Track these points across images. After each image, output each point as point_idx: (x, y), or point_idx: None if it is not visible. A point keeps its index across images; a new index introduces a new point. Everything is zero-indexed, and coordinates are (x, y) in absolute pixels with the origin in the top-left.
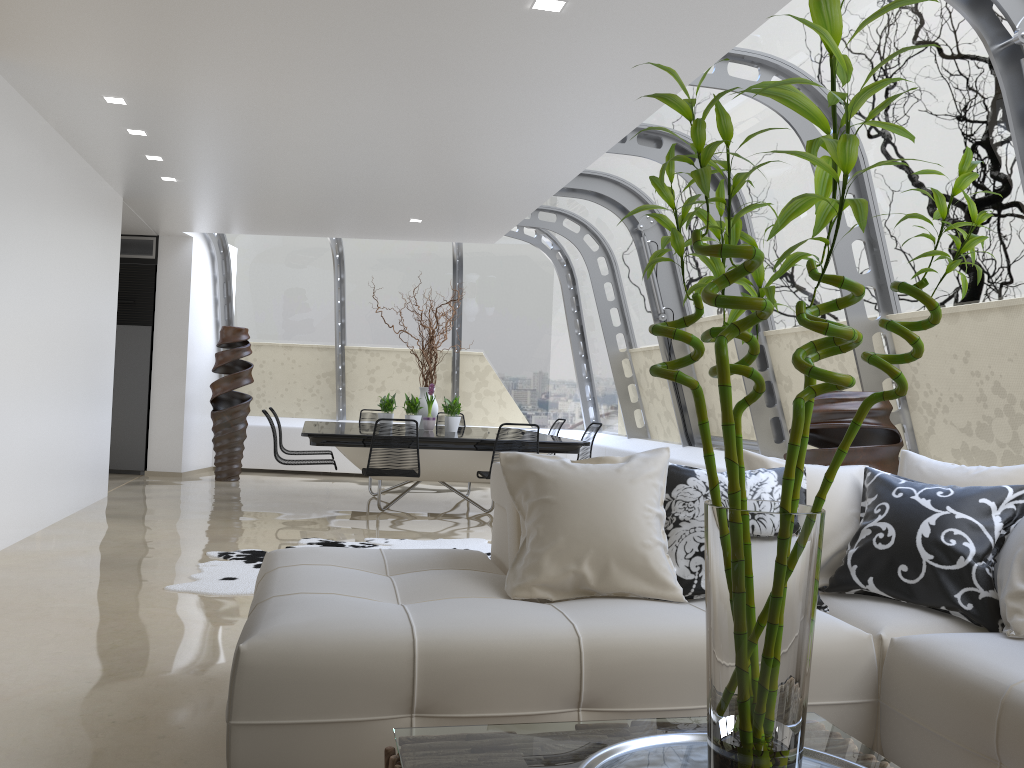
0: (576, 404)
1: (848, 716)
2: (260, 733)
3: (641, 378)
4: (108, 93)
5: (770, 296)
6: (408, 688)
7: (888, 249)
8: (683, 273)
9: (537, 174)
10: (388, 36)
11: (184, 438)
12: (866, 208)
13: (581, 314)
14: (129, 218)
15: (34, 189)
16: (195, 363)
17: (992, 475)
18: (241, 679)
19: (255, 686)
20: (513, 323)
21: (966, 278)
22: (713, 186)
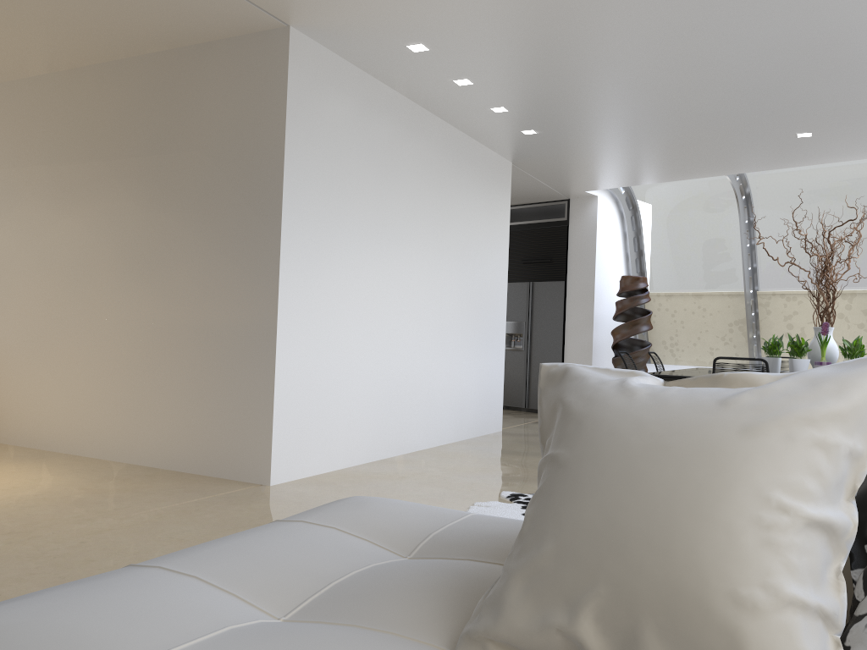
0: None
1: None
2: None
3: None
4: (406, 40)
5: None
6: None
7: None
8: None
9: None
10: None
11: None
12: None
13: None
14: (533, 184)
15: (378, 149)
16: (603, 313)
17: None
18: None
19: None
20: None
21: None
22: None
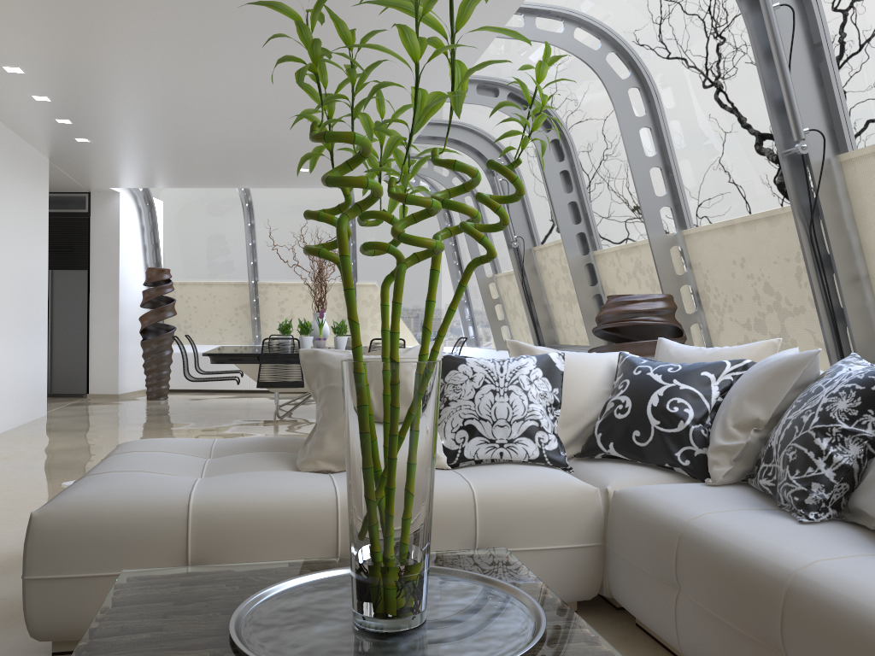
0: (458, 324)
1: (578, 558)
2: (51, 586)
3: (505, 299)
4: (5, 63)
5: (404, 182)
6: (183, 544)
7: (680, 174)
8: (333, 165)
9: (393, 123)
10: (227, 1)
11: (120, 365)
12: (463, 98)
13: (458, 247)
14: (60, 177)
15: None
16: (127, 300)
17: (723, 354)
18: (33, 541)
19: (45, 546)
20: None
21: (739, 194)
22: (545, 128)
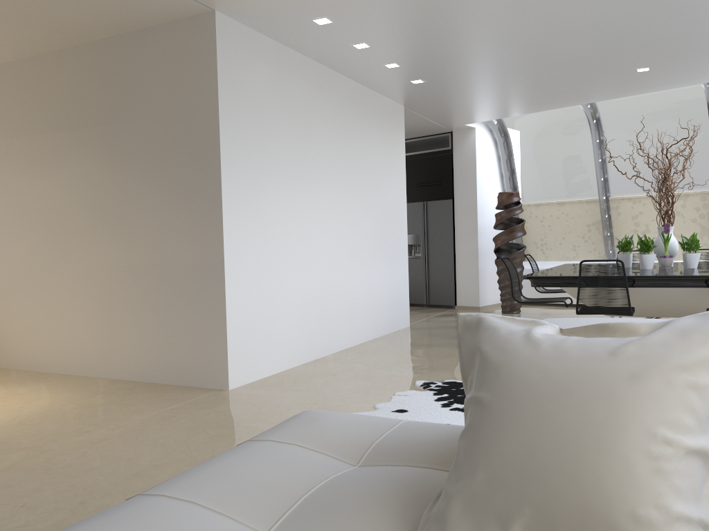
0: None
1: None
2: None
3: None
4: (312, 16)
5: None
6: None
7: None
8: None
9: None
10: None
11: (480, 281)
12: None
13: None
14: (422, 121)
15: (294, 106)
16: (485, 223)
17: None
18: None
19: None
20: None
21: None
22: None
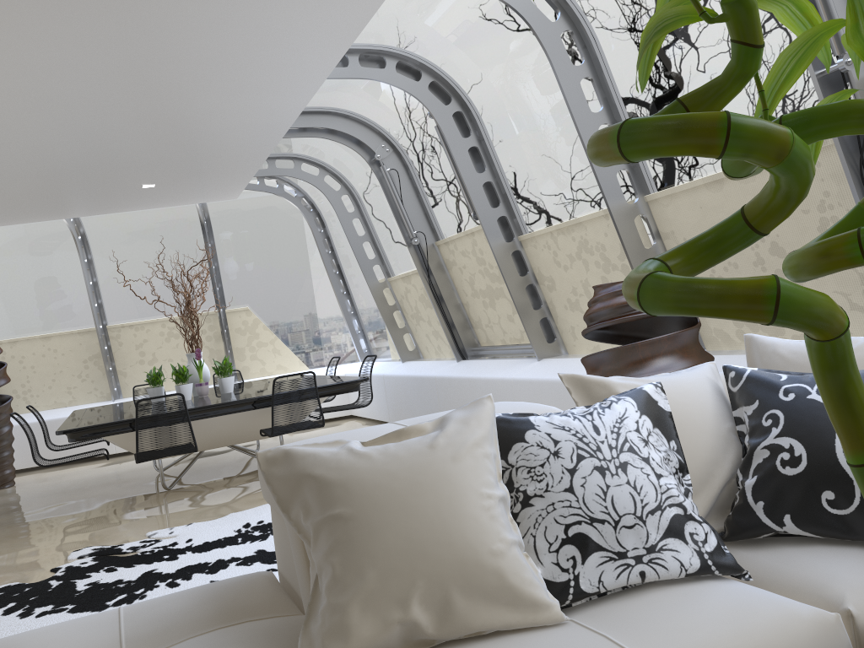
0: (347, 339)
1: None
2: None
3: (404, 304)
4: None
5: None
6: None
7: None
8: None
9: (262, 112)
10: None
11: None
12: None
13: (336, 254)
14: None
15: None
16: None
17: None
18: None
19: None
20: (272, 273)
21: None
22: (443, 101)
